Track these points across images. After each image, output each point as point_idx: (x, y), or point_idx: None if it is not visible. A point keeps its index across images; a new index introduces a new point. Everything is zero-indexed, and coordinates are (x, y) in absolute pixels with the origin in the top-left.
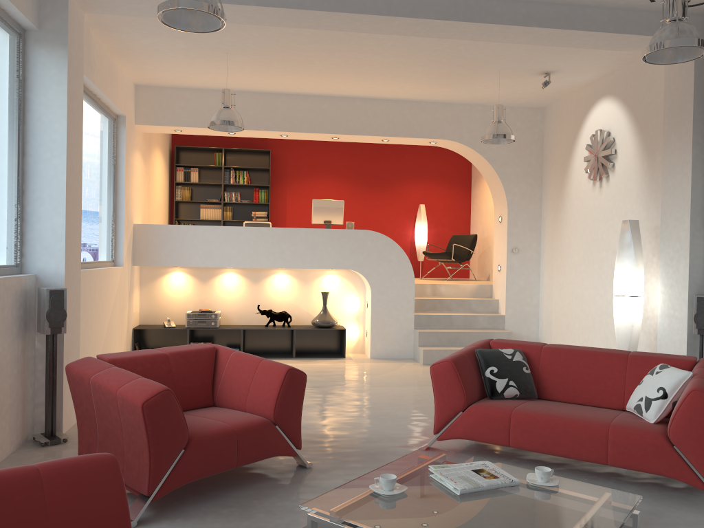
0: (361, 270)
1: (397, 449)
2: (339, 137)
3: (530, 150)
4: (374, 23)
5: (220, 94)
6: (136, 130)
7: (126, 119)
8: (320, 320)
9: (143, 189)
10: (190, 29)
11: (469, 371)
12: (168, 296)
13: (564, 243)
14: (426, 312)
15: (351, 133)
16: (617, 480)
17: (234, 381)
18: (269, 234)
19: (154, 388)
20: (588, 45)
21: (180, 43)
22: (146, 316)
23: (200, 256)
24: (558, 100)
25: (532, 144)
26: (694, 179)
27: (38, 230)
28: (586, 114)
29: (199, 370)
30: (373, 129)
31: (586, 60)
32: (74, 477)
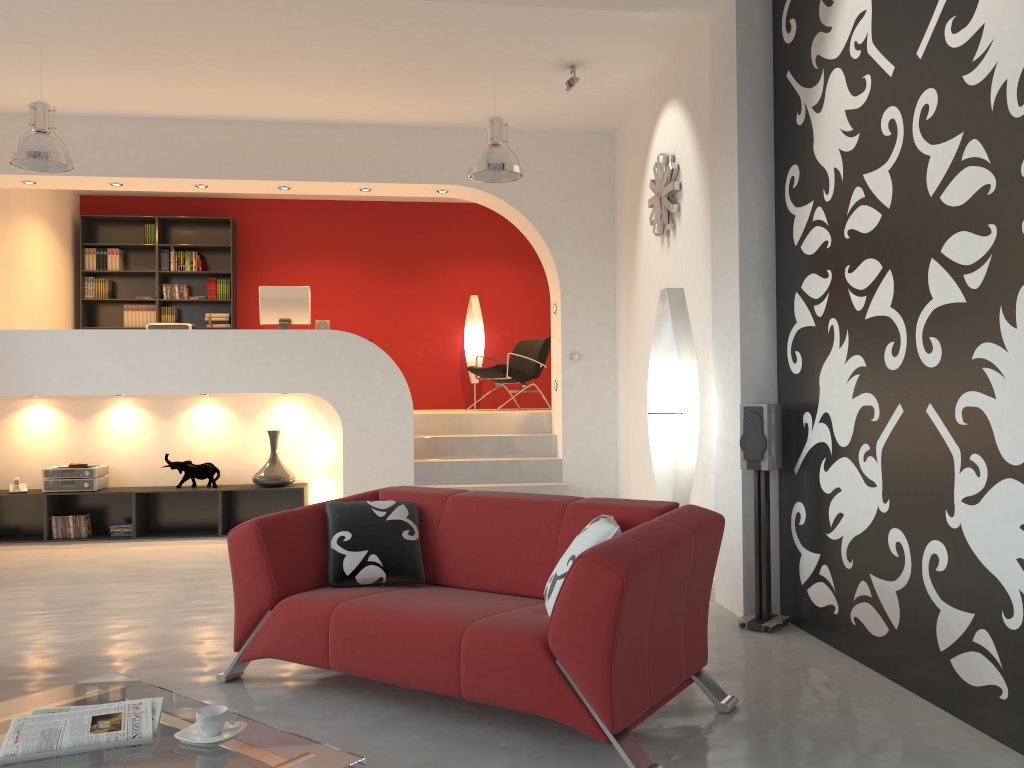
0: (326, 394)
1: (184, 679)
2: (289, 186)
3: (594, 198)
4: None
5: (89, 122)
6: None
7: None
8: (263, 474)
9: None
10: None
11: (299, 540)
12: (23, 444)
13: (638, 341)
14: (440, 458)
15: (304, 179)
16: (505, 725)
17: None
18: (174, 341)
19: None
20: (571, 1)
21: None
22: None
23: (61, 378)
24: (626, 117)
25: (597, 189)
26: (744, 213)
27: None
28: (652, 133)
29: None
30: (339, 171)
31: (617, 38)
32: None
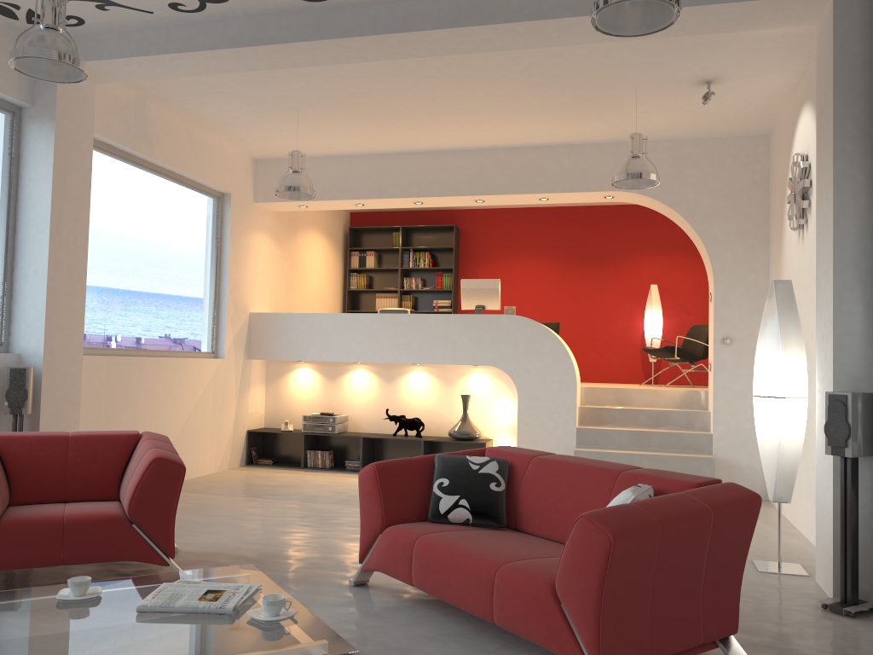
0: (505, 367)
1: (328, 579)
2: (482, 199)
3: (748, 196)
4: (370, 47)
5: (341, 160)
6: (257, 209)
7: (233, 197)
8: (455, 429)
9: (275, 275)
10: (67, 79)
11: (408, 482)
12: (294, 396)
13: None
14: (601, 426)
15: (492, 193)
16: (539, 654)
17: (129, 472)
18: (393, 322)
19: None
20: (677, 31)
21: (242, 105)
22: (271, 418)
23: (316, 349)
24: (777, 120)
25: (751, 188)
26: (839, 209)
27: (24, 308)
28: (793, 134)
29: (104, 457)
30: (520, 186)
31: (744, 54)
32: None
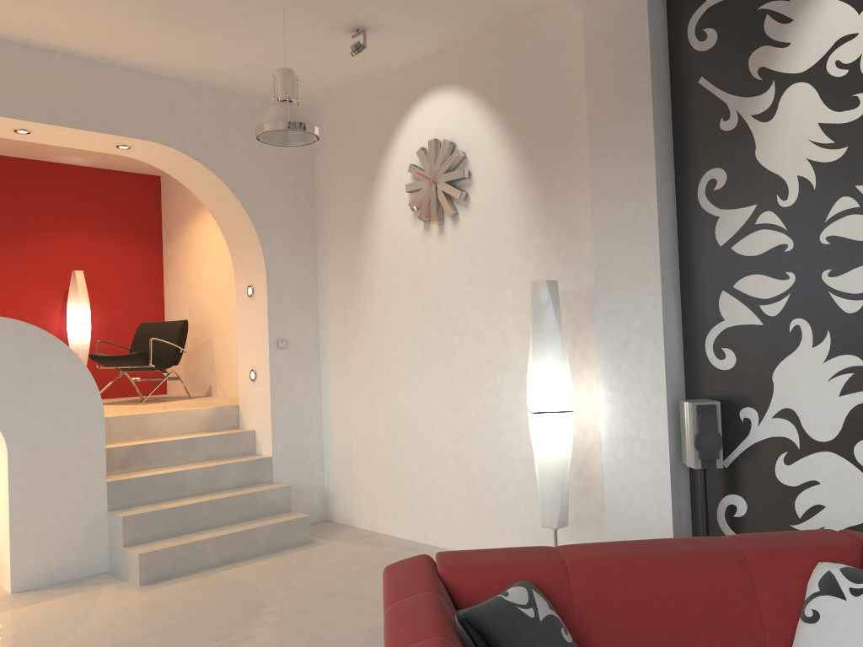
0: None
1: None
2: None
3: (295, 175)
4: None
5: None
6: None
7: None
8: None
9: None
10: None
11: None
12: None
13: (371, 328)
14: (127, 472)
15: None
16: None
17: None
18: None
19: None
20: None
21: None
22: None
23: None
24: (341, 96)
25: (298, 166)
26: (660, 210)
27: None
28: (401, 116)
29: None
30: None
31: (435, 10)
32: None
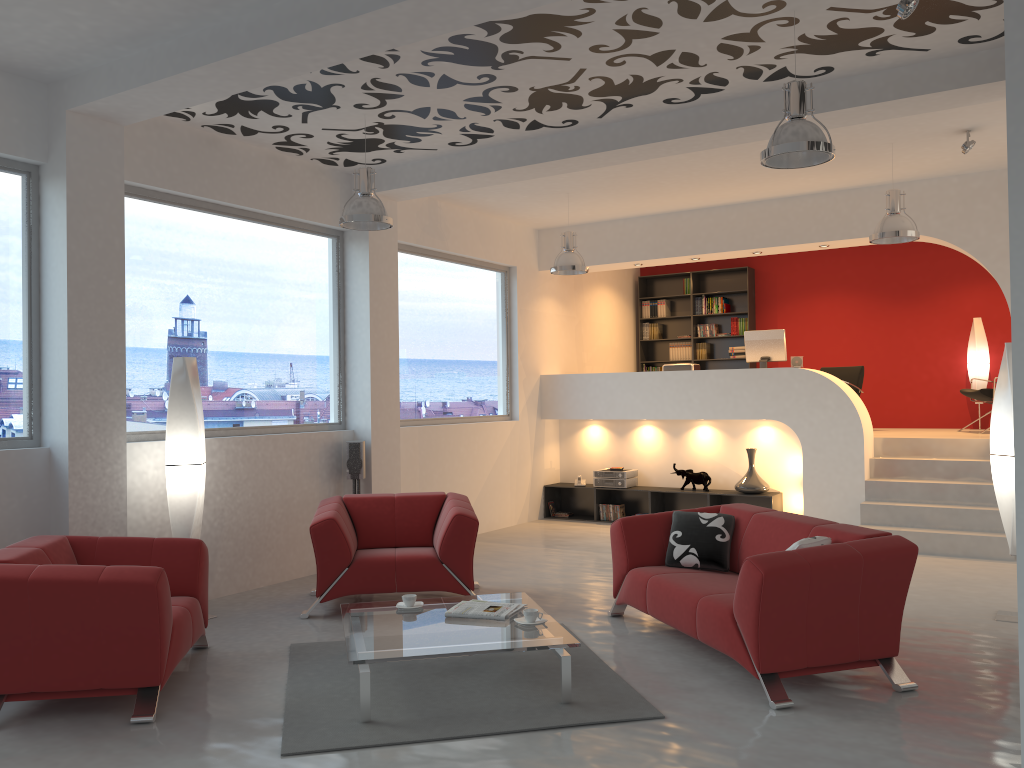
0: (788, 420)
1: (592, 611)
2: (759, 251)
3: None
4: (614, 156)
5: (616, 224)
6: (542, 276)
7: (518, 270)
8: (740, 483)
9: (563, 336)
10: (378, 228)
11: (649, 533)
12: (585, 452)
13: None
14: (894, 478)
15: (767, 245)
16: (737, 666)
17: (439, 525)
18: (674, 379)
19: (324, 517)
20: (894, 114)
21: (518, 195)
22: (566, 473)
23: (602, 407)
24: None
25: None
26: None
27: (354, 393)
28: None
29: (420, 513)
30: (796, 236)
31: (991, 108)
32: (170, 547)
